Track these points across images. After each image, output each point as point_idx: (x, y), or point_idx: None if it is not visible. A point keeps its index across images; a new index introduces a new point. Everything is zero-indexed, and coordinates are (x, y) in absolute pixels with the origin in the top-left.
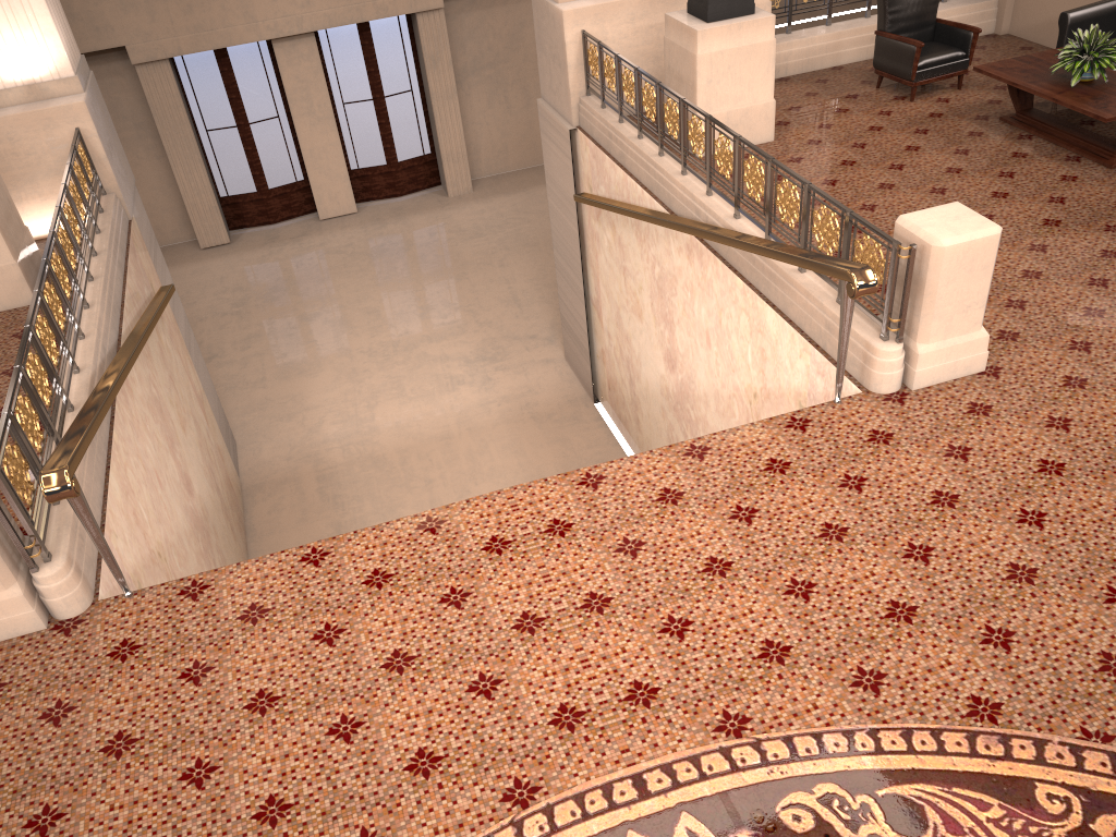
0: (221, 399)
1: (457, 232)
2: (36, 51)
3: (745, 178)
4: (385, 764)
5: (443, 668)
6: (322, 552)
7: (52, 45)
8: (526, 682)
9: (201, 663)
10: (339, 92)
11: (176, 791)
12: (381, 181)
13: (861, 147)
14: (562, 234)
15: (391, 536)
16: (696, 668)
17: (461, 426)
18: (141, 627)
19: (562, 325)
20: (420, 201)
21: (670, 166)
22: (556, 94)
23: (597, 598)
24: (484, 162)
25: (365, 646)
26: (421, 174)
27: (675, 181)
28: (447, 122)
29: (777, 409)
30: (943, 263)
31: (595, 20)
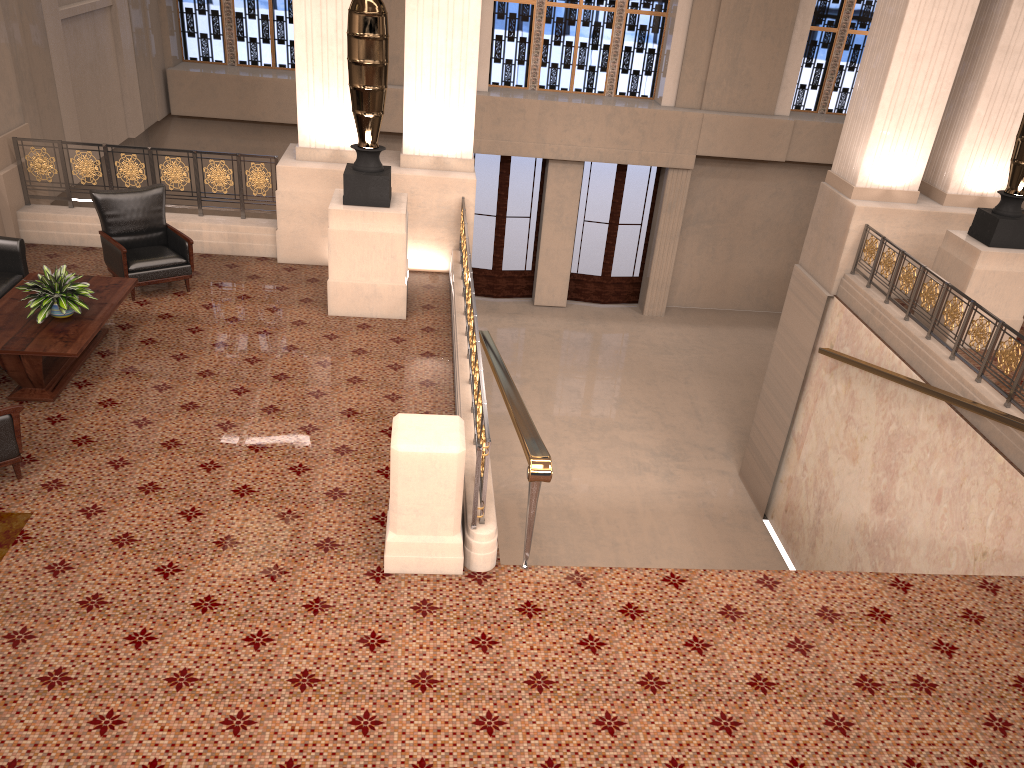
0: None
1: (648, 345)
2: (453, 135)
3: None
4: (764, 761)
5: (799, 699)
6: (679, 578)
7: (466, 133)
8: (874, 731)
9: (594, 637)
10: (584, 211)
11: (592, 732)
12: (592, 288)
13: None
14: (781, 374)
15: (736, 582)
16: (1022, 762)
17: (645, 506)
18: (539, 595)
19: (747, 446)
20: (618, 311)
21: (937, 349)
22: (819, 265)
23: (923, 681)
24: (678, 295)
25: (730, 663)
26: (624, 291)
27: (942, 362)
28: (663, 256)
29: (1010, 570)
30: None
31: (878, 219)
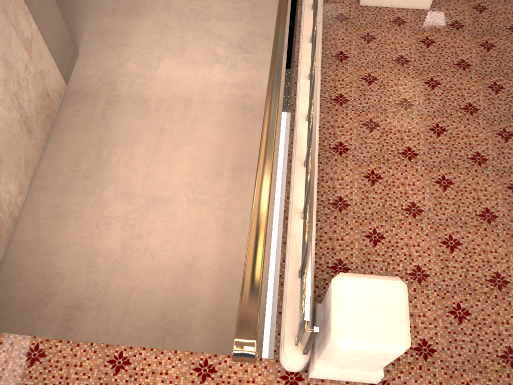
0: (86, 17)
1: None
2: None
3: (313, 101)
4: None
5: None
6: None
7: None
8: None
9: None
10: None
11: None
12: None
13: (487, 49)
14: None
15: None
16: None
17: (200, 96)
18: None
19: (287, 49)
20: None
21: (310, 25)
22: None
23: None
24: None
25: None
26: None
27: (302, 45)
28: None
29: (277, 270)
30: (338, 351)
31: None
